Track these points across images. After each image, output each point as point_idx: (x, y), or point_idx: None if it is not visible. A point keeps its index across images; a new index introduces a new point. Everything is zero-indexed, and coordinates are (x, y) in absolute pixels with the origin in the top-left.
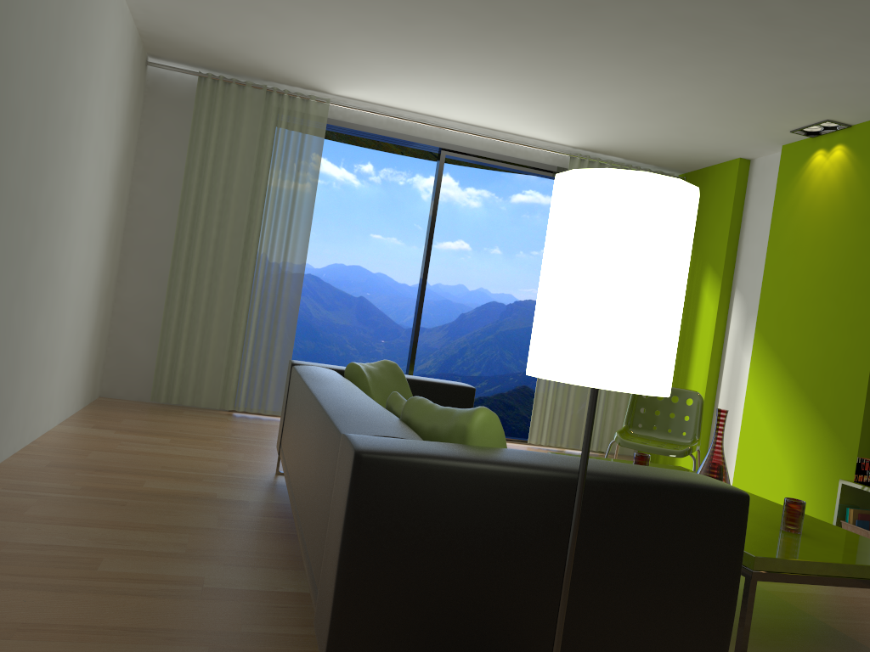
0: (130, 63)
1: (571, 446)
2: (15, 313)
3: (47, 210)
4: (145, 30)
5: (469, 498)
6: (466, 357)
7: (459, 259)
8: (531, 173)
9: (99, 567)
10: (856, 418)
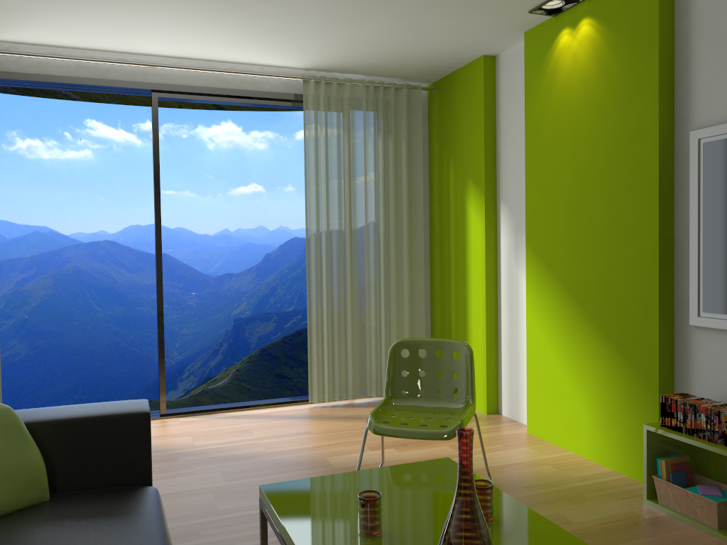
0: None
1: (358, 397)
2: None
3: None
4: None
5: None
6: (278, 295)
7: (255, 202)
8: (265, 105)
9: None
10: (651, 342)
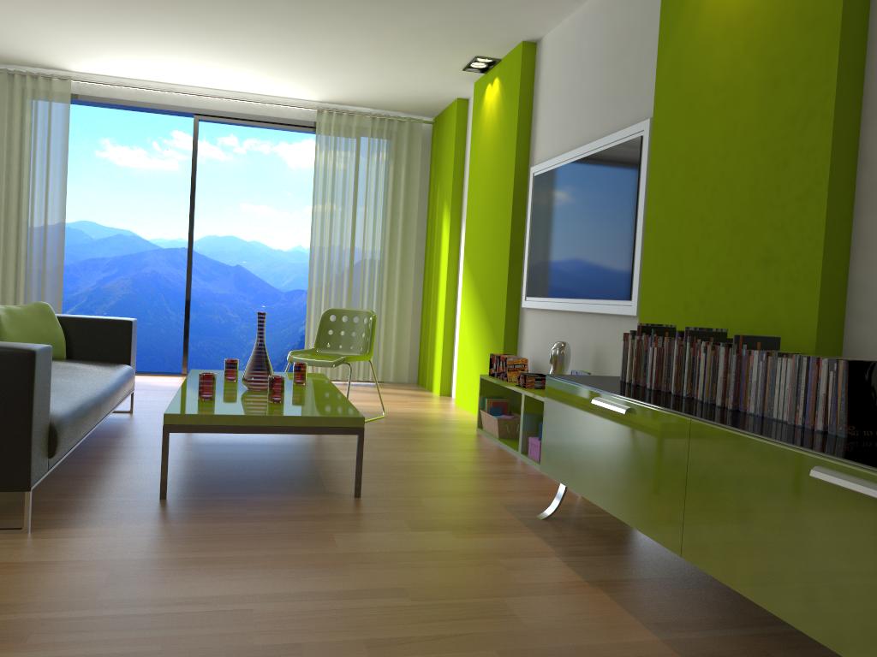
0: None
1: (346, 379)
2: None
3: None
4: None
5: None
6: None
7: None
8: (287, 129)
9: None
10: (503, 320)
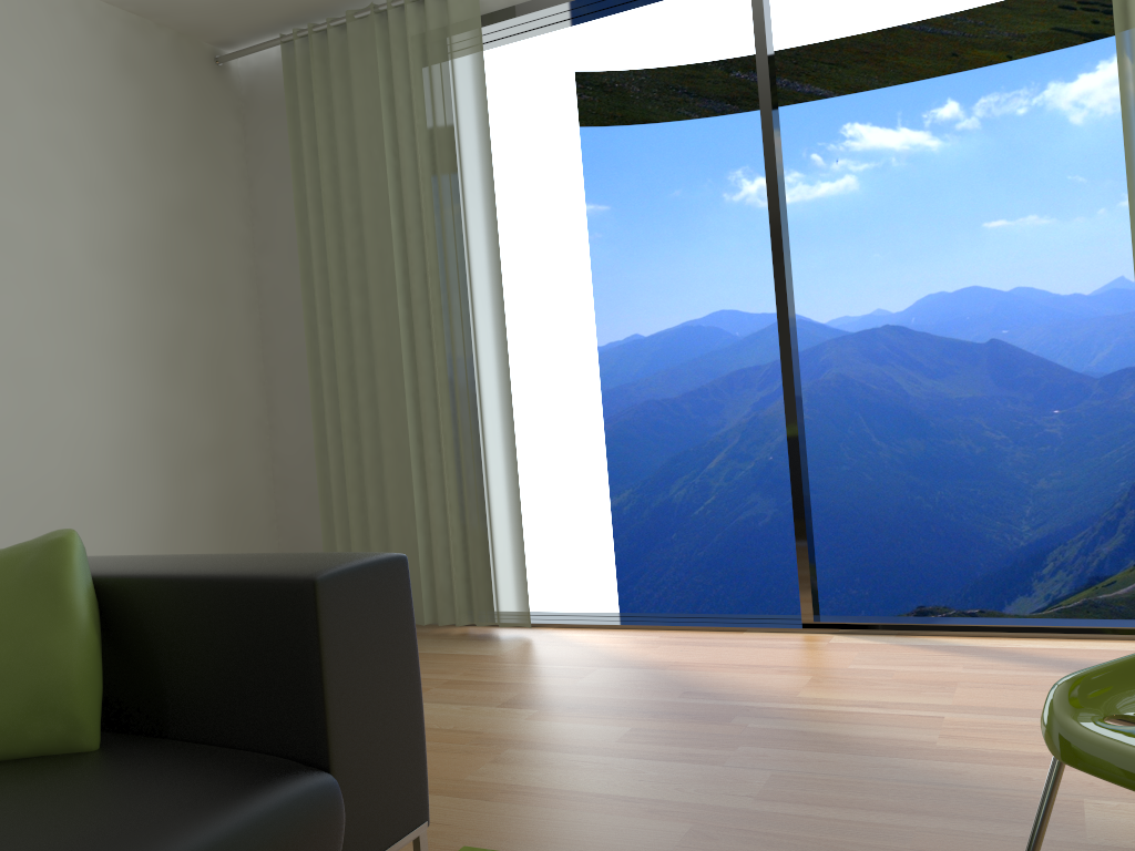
0: (102, 63)
1: None
2: None
3: None
4: (119, 0)
5: None
6: None
7: None
8: None
9: None
10: None
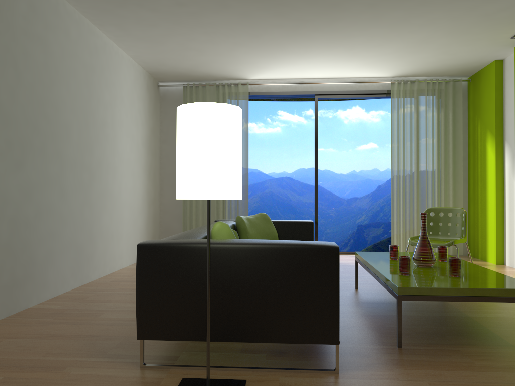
0: (145, 88)
1: None
2: (86, 213)
3: (98, 165)
4: (150, 71)
5: (189, 260)
6: (385, 211)
7: (371, 154)
8: (371, 97)
9: (100, 316)
10: None
